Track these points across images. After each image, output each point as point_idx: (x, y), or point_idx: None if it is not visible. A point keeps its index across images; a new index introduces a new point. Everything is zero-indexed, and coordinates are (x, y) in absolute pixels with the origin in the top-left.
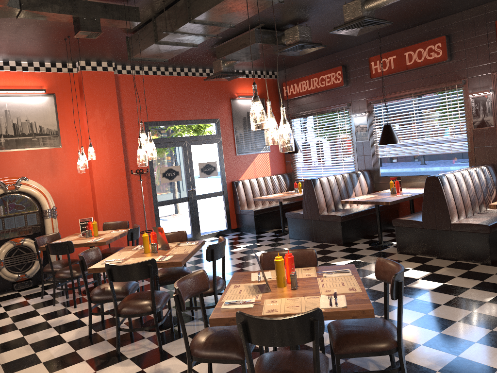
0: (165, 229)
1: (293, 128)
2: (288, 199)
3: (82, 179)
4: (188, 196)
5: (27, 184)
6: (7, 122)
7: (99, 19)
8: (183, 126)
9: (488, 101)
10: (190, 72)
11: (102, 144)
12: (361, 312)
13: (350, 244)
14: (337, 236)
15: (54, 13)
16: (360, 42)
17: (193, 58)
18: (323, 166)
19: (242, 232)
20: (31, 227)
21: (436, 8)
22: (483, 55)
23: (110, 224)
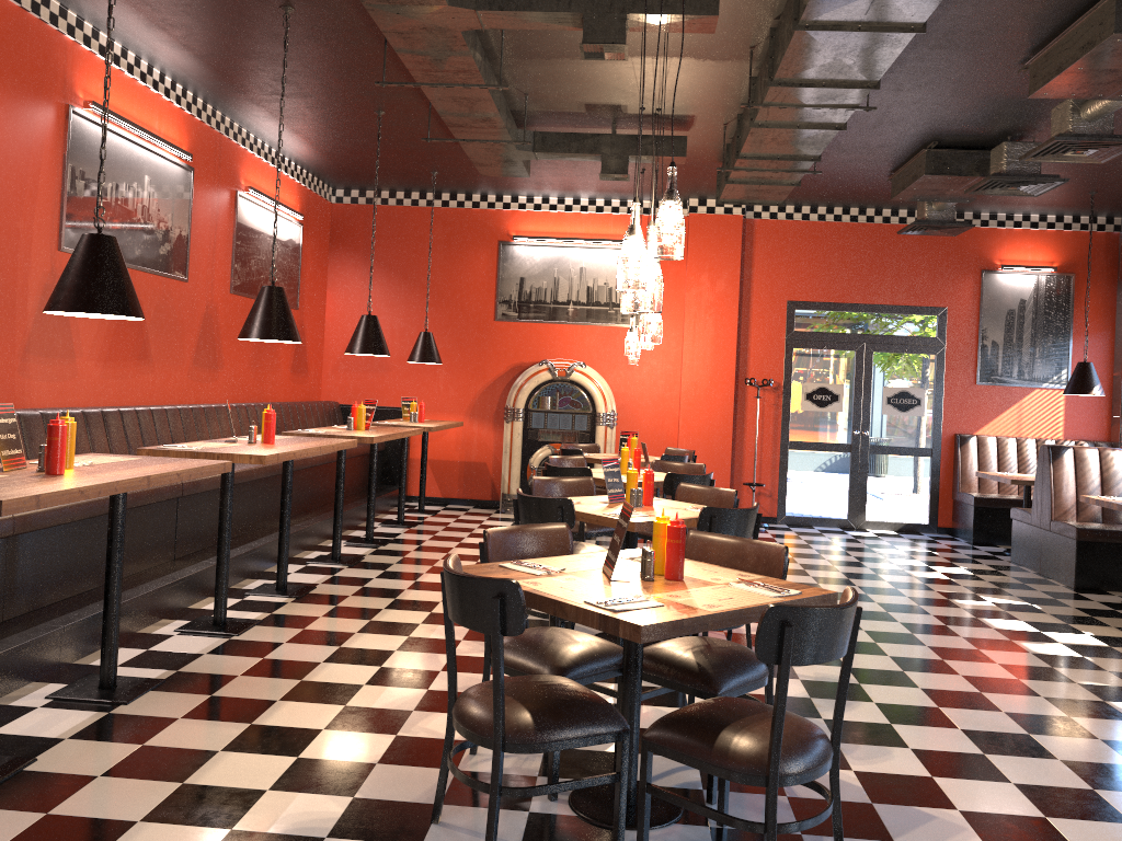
0: (796, 492)
1: None
2: (1025, 484)
3: (668, 380)
4: (850, 444)
5: (582, 372)
6: (580, 284)
7: (627, 157)
8: (863, 315)
9: None
10: (894, 216)
11: (704, 329)
12: None
13: (1092, 592)
14: (1069, 568)
15: (570, 153)
16: None
17: (880, 193)
18: None
19: (954, 537)
20: (577, 433)
21: None
22: None
23: (675, 451)
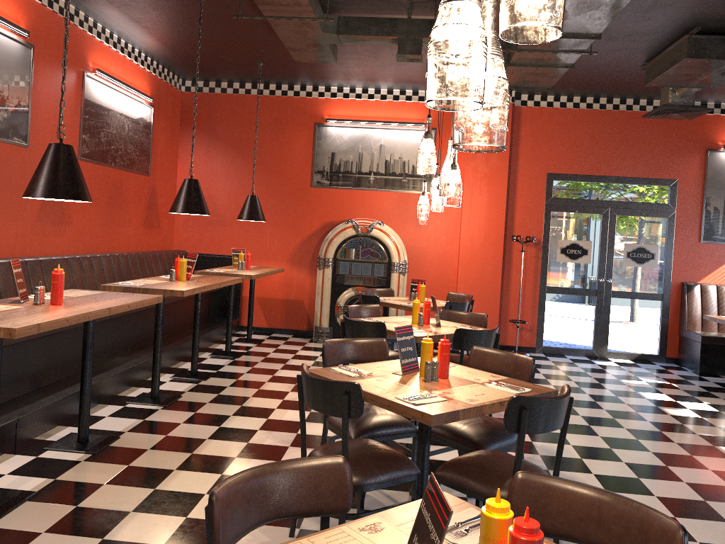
0: (551, 327)
1: None
2: None
3: (449, 236)
4: (596, 289)
5: (380, 229)
6: (380, 158)
7: (421, 39)
8: (609, 185)
9: None
10: (636, 104)
11: (479, 195)
12: (420, 414)
13: None
14: None
15: (370, 36)
16: None
17: (629, 84)
18: None
19: (681, 367)
20: (376, 278)
21: None
22: None
23: (456, 295)
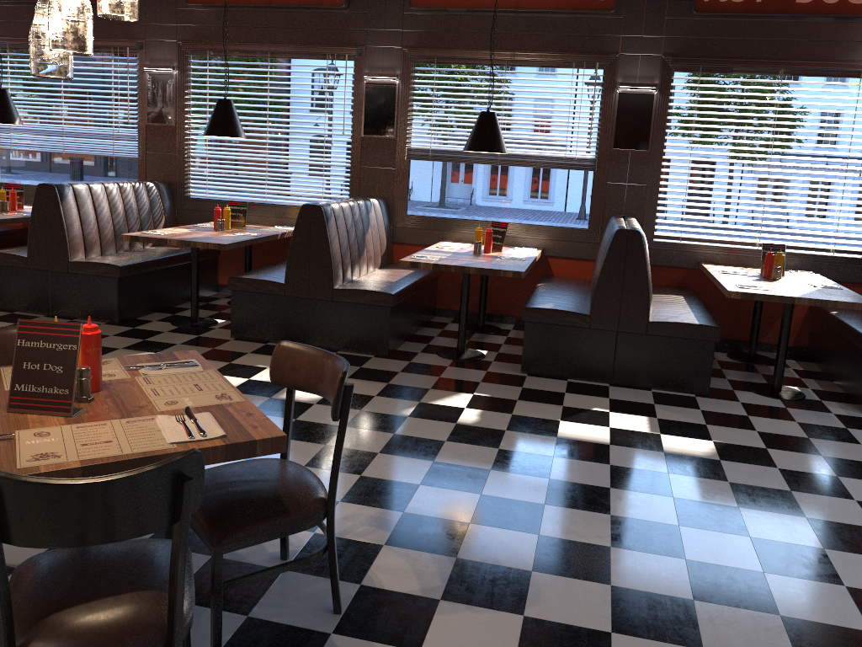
0: None
1: None
2: None
3: None
4: None
5: None
6: None
7: None
8: None
9: (171, 84)
10: None
11: None
12: None
13: None
14: None
15: None
16: None
17: None
18: None
19: None
20: None
21: None
22: (169, 9)
23: None
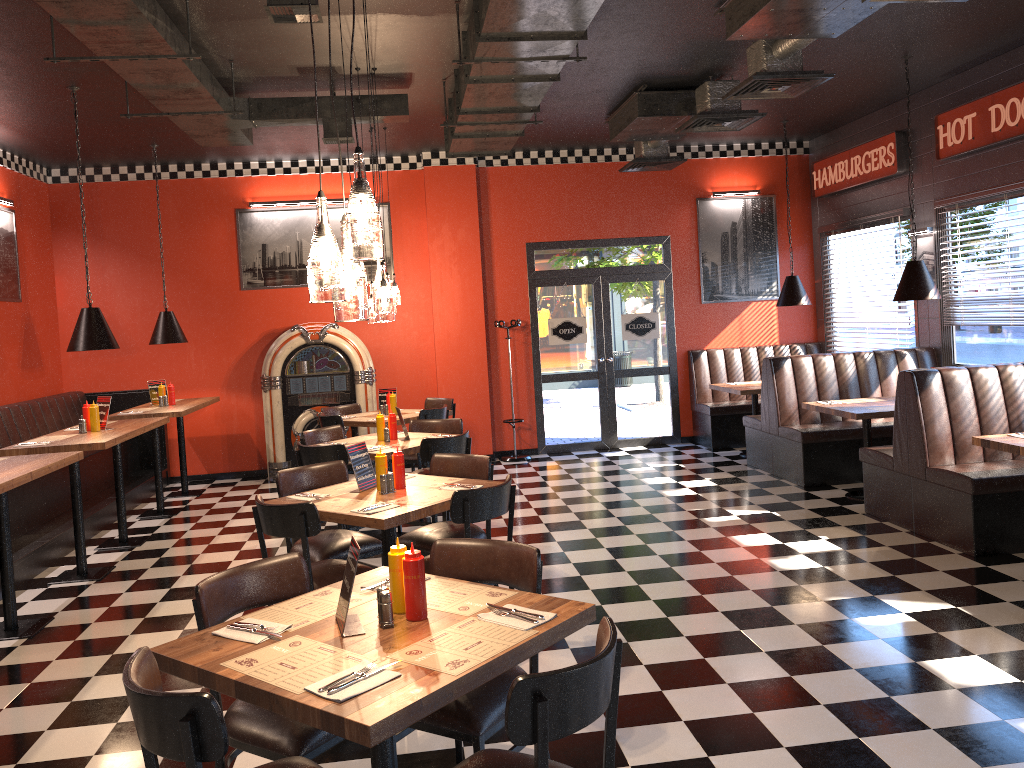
0: (553, 422)
1: (827, 255)
2: (753, 393)
3: (421, 330)
4: (597, 371)
5: (335, 333)
6: None
7: (349, 119)
8: (597, 250)
9: None
10: (615, 154)
11: (450, 278)
12: (373, 521)
13: (819, 488)
14: (798, 469)
15: (289, 119)
16: (920, 83)
17: (600, 135)
18: (871, 333)
19: (696, 445)
20: (338, 394)
21: (1003, 19)
22: None
23: (435, 401)
